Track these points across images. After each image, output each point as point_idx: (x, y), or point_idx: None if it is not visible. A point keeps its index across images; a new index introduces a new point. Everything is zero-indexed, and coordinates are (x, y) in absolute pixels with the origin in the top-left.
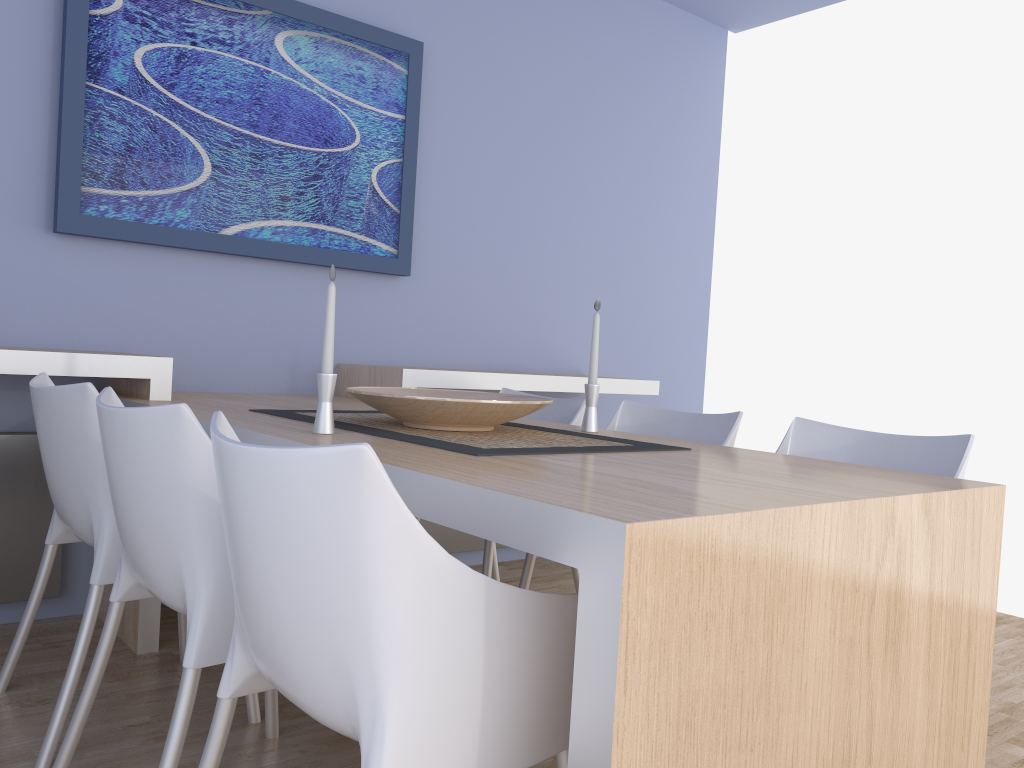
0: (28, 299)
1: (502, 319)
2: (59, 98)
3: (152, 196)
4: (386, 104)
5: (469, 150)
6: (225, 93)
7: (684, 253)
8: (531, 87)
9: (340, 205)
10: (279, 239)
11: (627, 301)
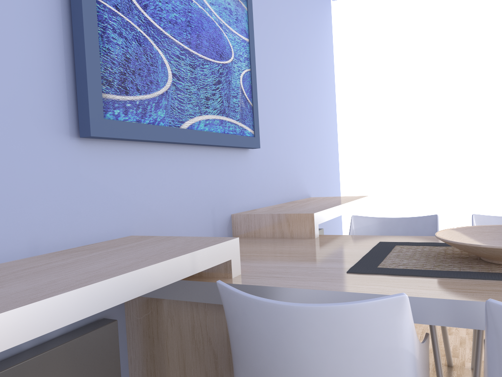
0: (65, 203)
1: (284, 170)
2: (72, 10)
3: (144, 100)
4: (241, 30)
5: (265, 63)
6: (173, 15)
7: (330, 122)
8: (281, 24)
9: (230, 102)
10: (208, 129)
11: (318, 151)
